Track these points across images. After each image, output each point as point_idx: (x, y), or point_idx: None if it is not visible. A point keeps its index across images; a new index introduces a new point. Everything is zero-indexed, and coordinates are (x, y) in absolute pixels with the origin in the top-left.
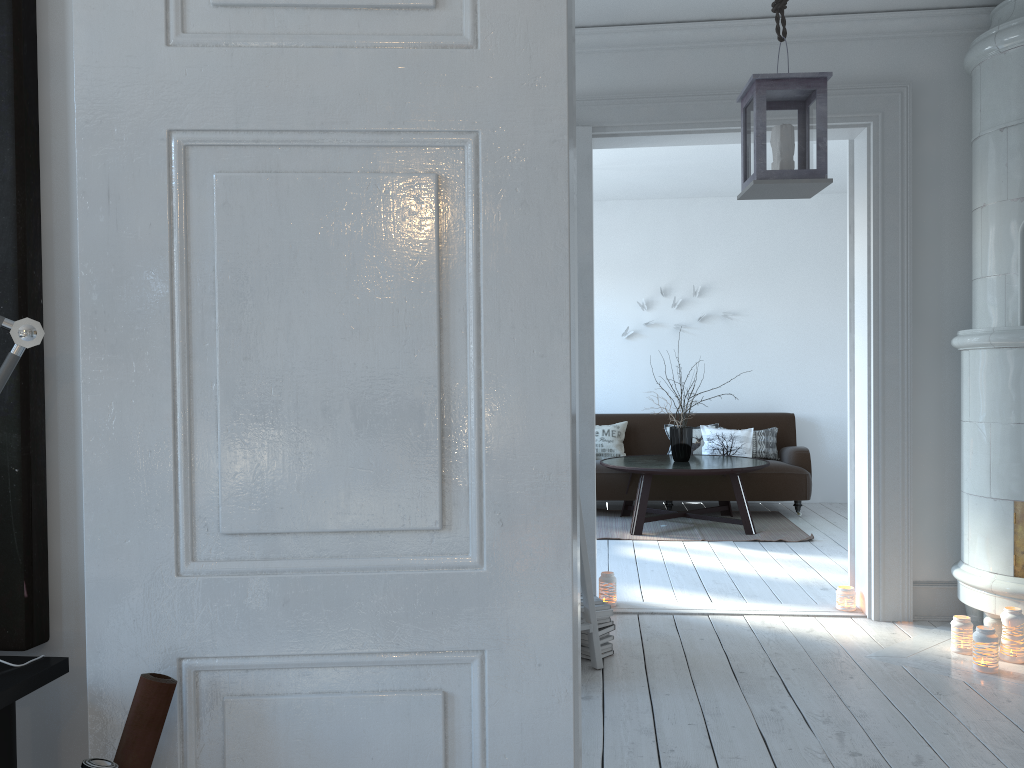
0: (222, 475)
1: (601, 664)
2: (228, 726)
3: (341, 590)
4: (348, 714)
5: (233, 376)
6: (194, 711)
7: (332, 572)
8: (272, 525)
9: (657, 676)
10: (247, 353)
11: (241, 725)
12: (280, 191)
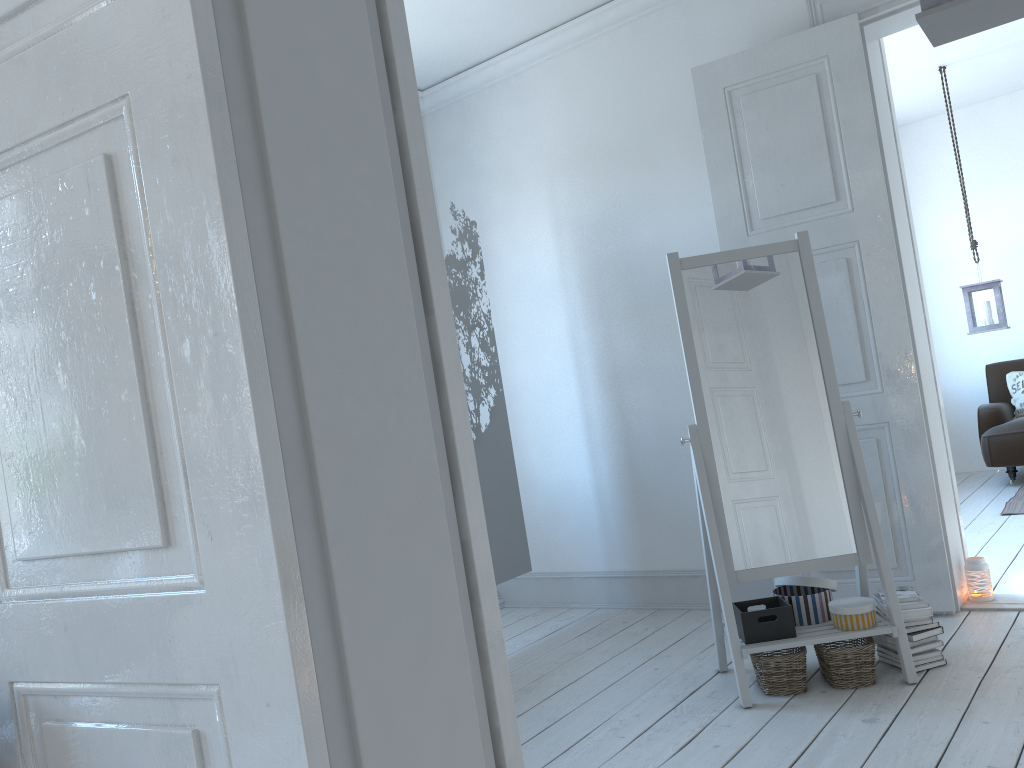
0: (9, 503)
1: (915, 677)
2: (47, 751)
3: (101, 616)
4: (124, 748)
5: (2, 406)
6: (28, 733)
7: (94, 597)
8: (46, 550)
9: (987, 696)
10: (7, 381)
11: (55, 751)
12: (4, 215)
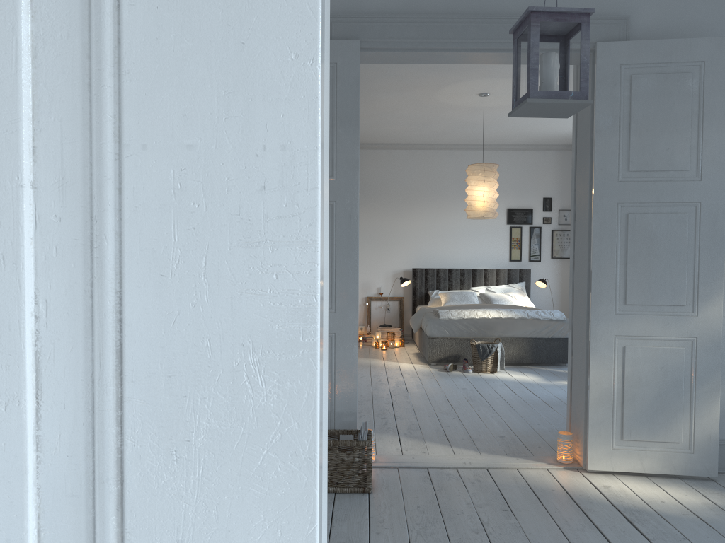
0: None
1: None
2: None
3: None
4: None
5: None
6: None
7: None
8: None
9: None
10: None
11: None
12: None
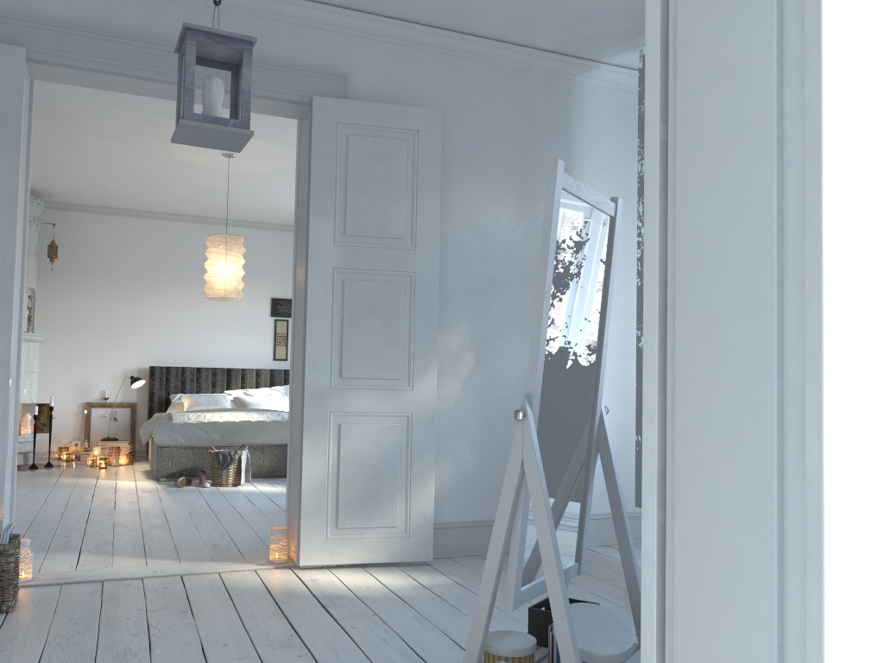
0: None
1: None
2: None
3: None
4: None
5: None
6: None
7: None
8: None
9: None
10: None
11: None
12: None
